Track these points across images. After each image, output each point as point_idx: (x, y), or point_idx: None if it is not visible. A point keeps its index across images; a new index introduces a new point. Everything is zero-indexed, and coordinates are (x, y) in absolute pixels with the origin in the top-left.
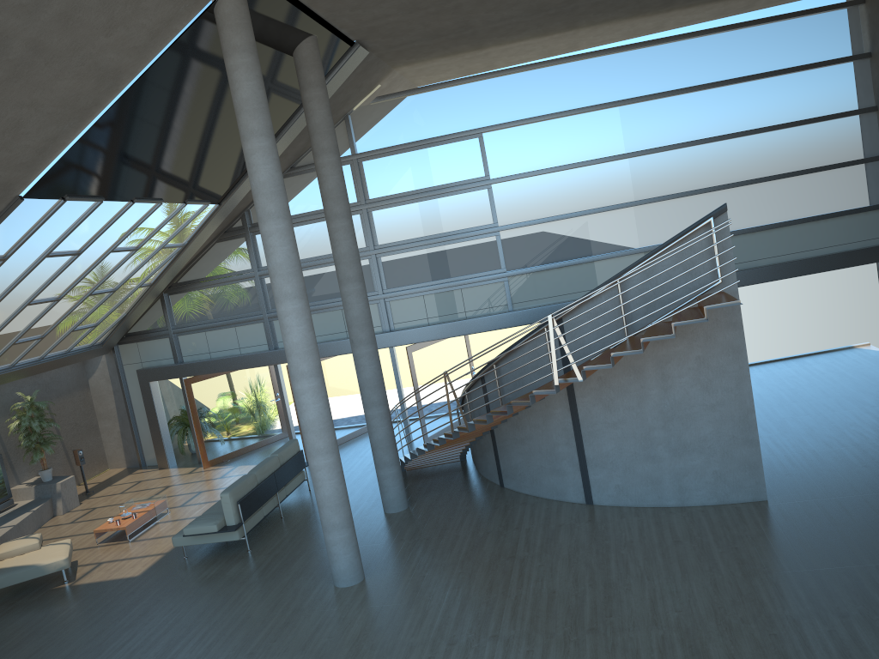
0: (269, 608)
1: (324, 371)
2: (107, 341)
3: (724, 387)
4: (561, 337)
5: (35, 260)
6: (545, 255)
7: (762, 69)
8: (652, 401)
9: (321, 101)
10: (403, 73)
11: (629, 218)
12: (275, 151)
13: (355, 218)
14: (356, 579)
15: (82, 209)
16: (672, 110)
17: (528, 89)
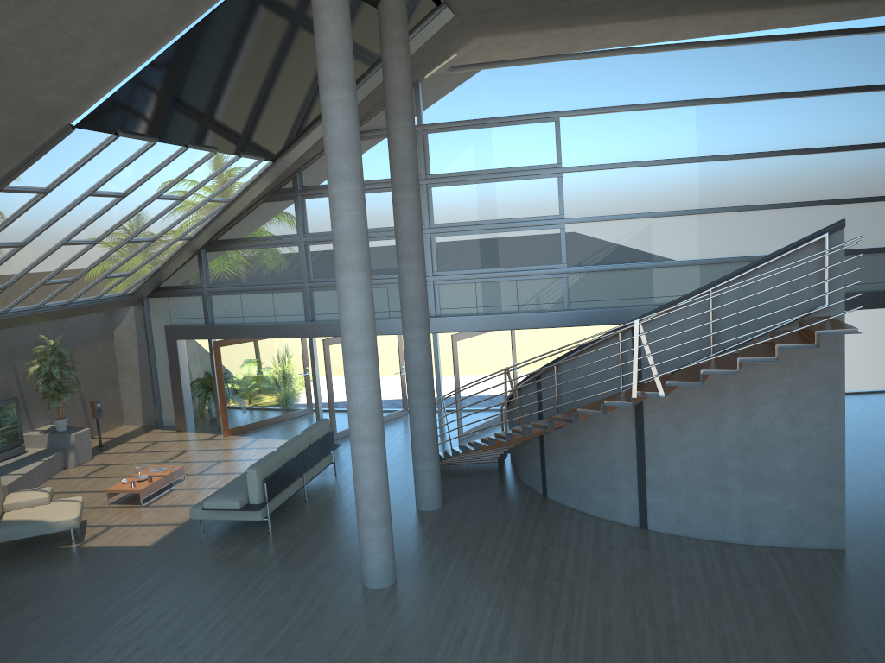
0: (291, 602)
1: None
2: (138, 292)
3: (814, 421)
4: (647, 346)
5: (78, 197)
6: (610, 254)
7: (870, 81)
8: (731, 426)
9: (402, 60)
10: (481, 44)
11: (705, 225)
12: (356, 106)
13: None
14: (388, 581)
15: (134, 148)
16: (766, 115)
17: (614, 76)
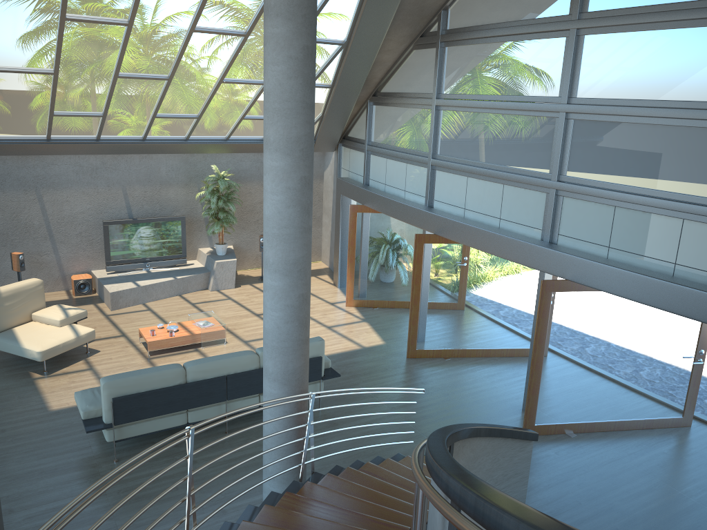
0: None
1: (477, 258)
2: (317, 138)
3: None
4: None
5: (54, 21)
6: None
7: None
8: None
9: None
10: None
11: None
12: None
13: (558, 43)
14: None
15: None
16: None
17: None
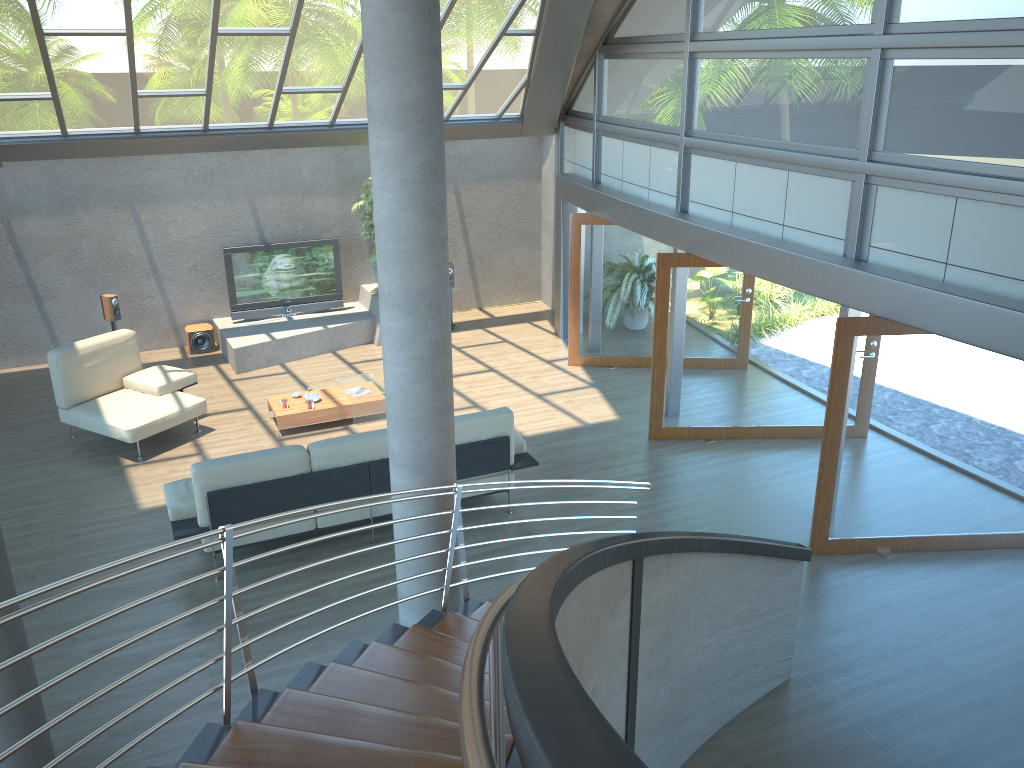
0: None
1: (754, 288)
2: (524, 116)
3: None
4: None
5: None
6: None
7: None
8: None
9: None
10: None
11: None
12: None
13: None
14: None
15: None
16: None
17: None
